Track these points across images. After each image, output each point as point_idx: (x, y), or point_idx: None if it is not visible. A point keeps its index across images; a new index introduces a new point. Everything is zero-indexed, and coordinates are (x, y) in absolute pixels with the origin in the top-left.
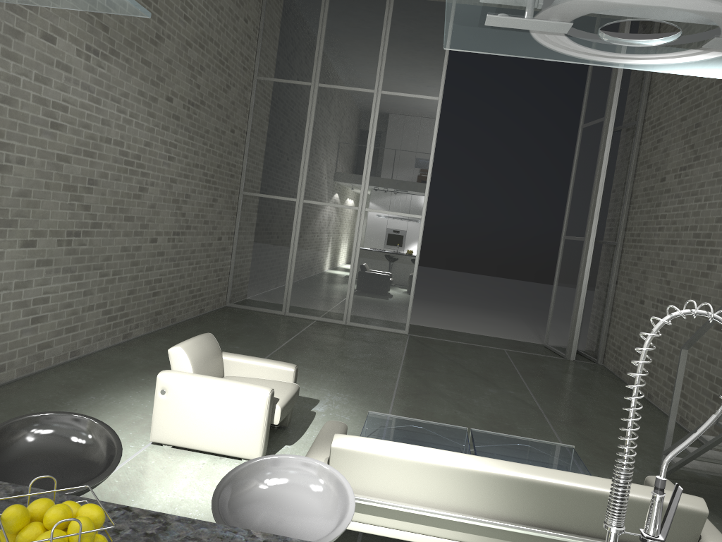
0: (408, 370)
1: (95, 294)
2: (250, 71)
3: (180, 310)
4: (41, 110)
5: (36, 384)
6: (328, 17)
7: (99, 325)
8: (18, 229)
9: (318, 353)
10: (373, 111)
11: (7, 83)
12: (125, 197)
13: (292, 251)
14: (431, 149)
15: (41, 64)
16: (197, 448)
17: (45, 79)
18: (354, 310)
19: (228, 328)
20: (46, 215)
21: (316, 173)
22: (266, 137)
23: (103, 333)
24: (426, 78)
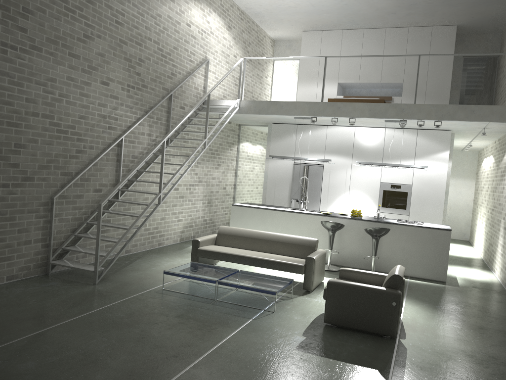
0: None
1: None
2: None
3: None
4: None
5: None
6: None
7: None
8: None
9: None
10: None
11: None
12: None
13: None
14: None
15: None
16: None
17: None
18: None
19: None
20: None
21: None
22: None
23: None
24: None
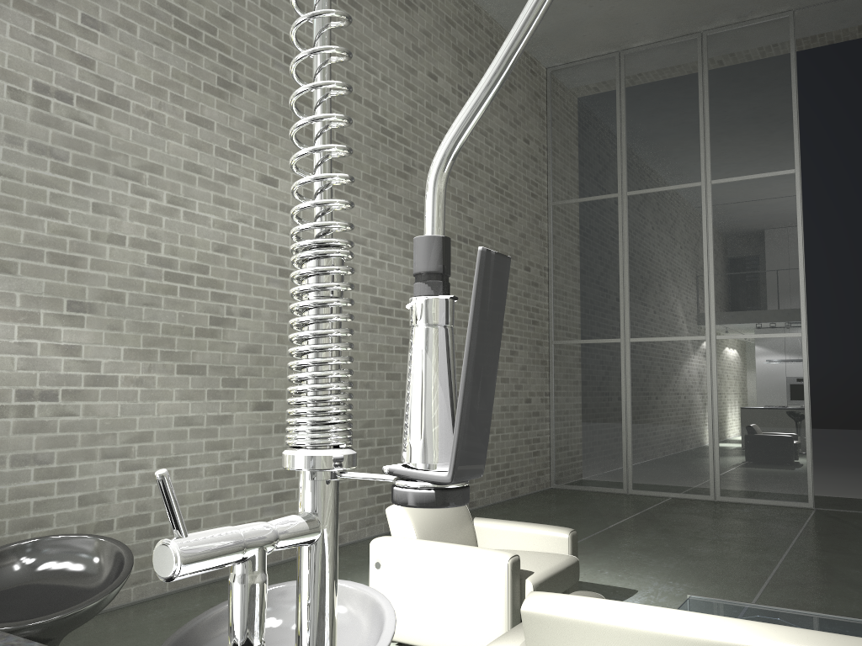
0: (801, 552)
1: (356, 467)
2: (542, 197)
3: (482, 492)
4: (265, 257)
5: (277, 573)
6: (627, 112)
7: (366, 506)
8: (248, 389)
9: (659, 535)
10: (704, 208)
11: (222, 231)
12: (384, 351)
13: (625, 407)
14: (797, 240)
15: (261, 208)
16: (425, 645)
17: (268, 224)
18: (724, 479)
19: (542, 510)
20: (282, 373)
21: (641, 302)
22: (572, 270)
23: (372, 516)
24: (771, 149)
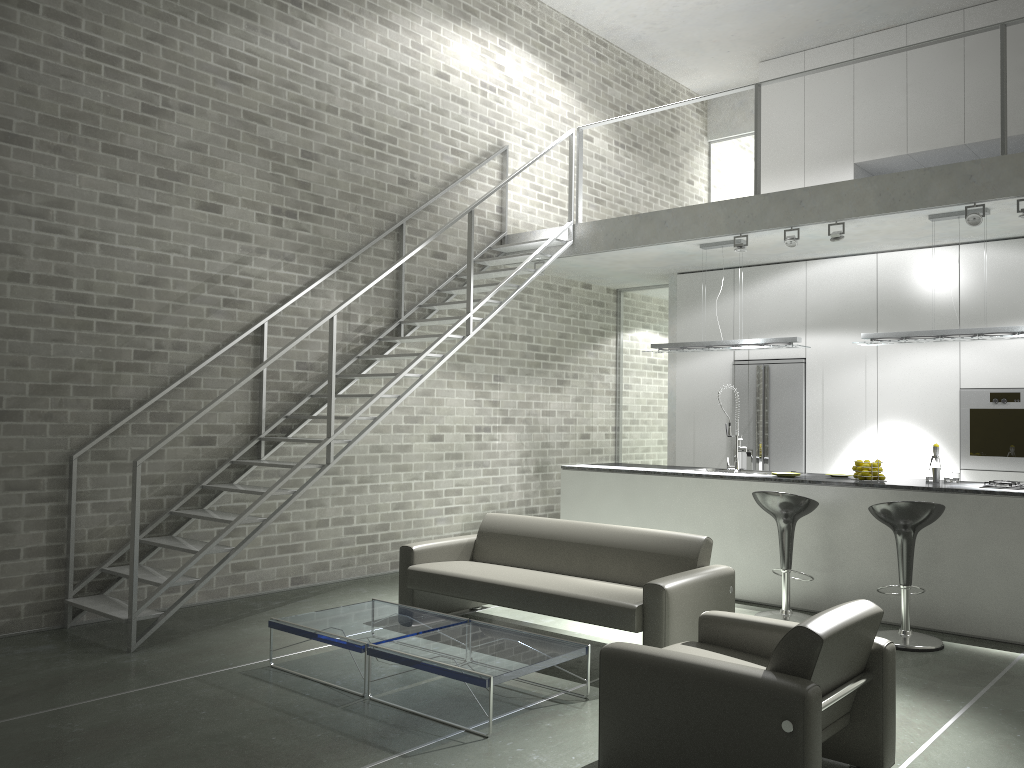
0: None
1: None
2: None
3: None
4: None
5: None
6: None
7: None
8: None
9: None
10: None
11: None
12: None
13: None
14: None
15: None
16: None
17: None
18: None
19: None
20: None
21: None
22: None
23: None
24: None
